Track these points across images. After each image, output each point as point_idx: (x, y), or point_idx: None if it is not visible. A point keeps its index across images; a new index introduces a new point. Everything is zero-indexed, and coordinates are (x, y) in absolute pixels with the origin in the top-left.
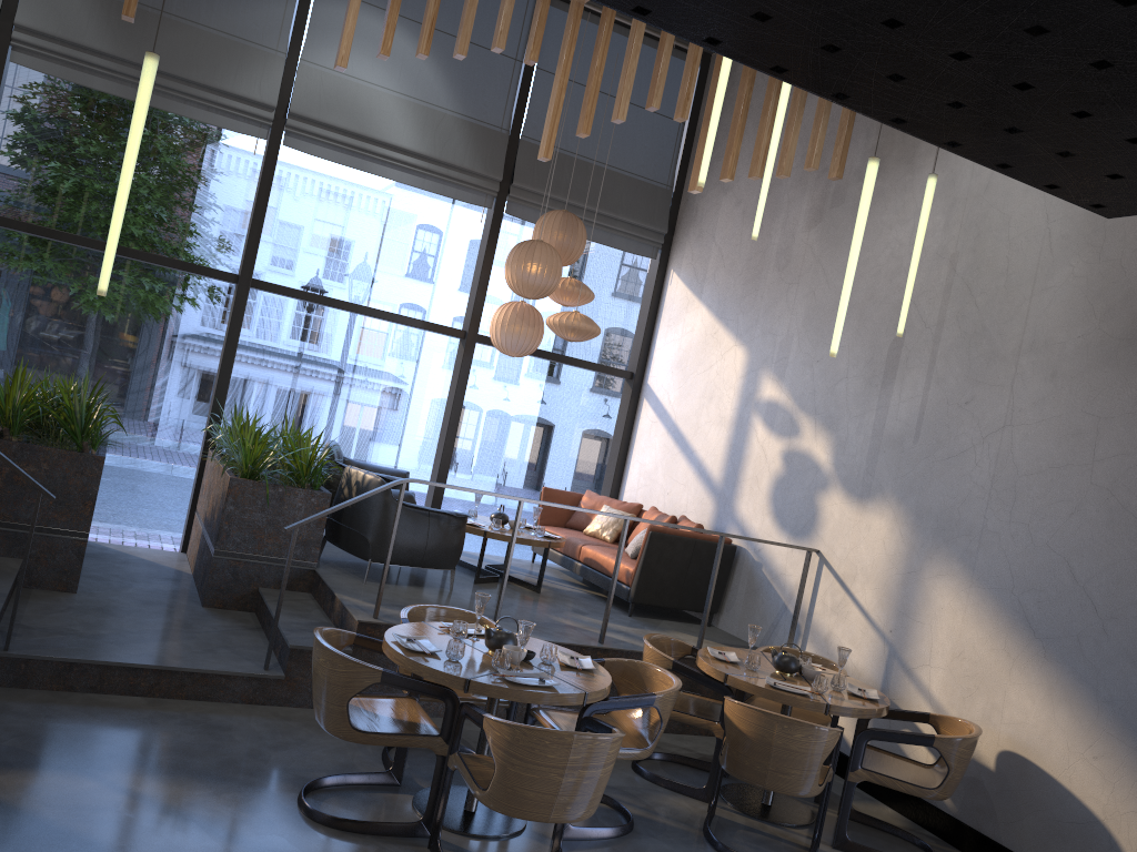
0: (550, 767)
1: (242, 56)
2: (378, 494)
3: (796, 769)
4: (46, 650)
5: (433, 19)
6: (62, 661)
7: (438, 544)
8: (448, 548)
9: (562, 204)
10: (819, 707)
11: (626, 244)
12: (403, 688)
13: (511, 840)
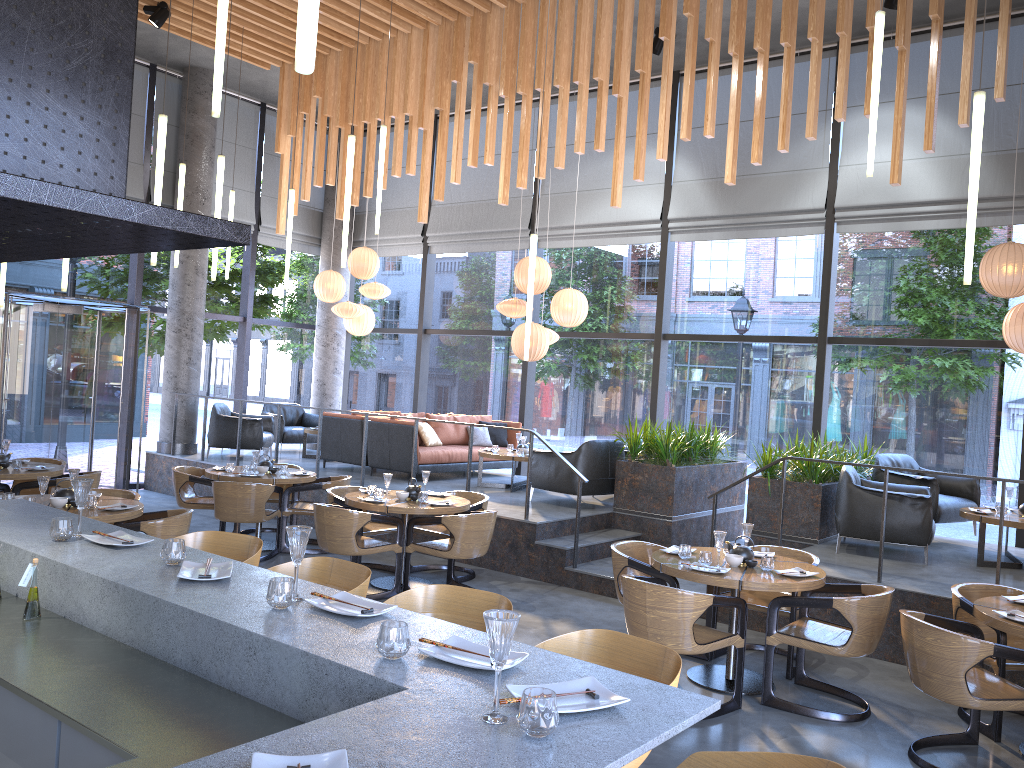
0: (638, 605)
1: (798, 182)
2: (842, 481)
3: (936, 673)
4: (593, 570)
5: (783, 123)
6: (596, 576)
7: (897, 521)
8: (909, 526)
9: None
10: None
11: None
12: (642, 571)
13: (725, 695)
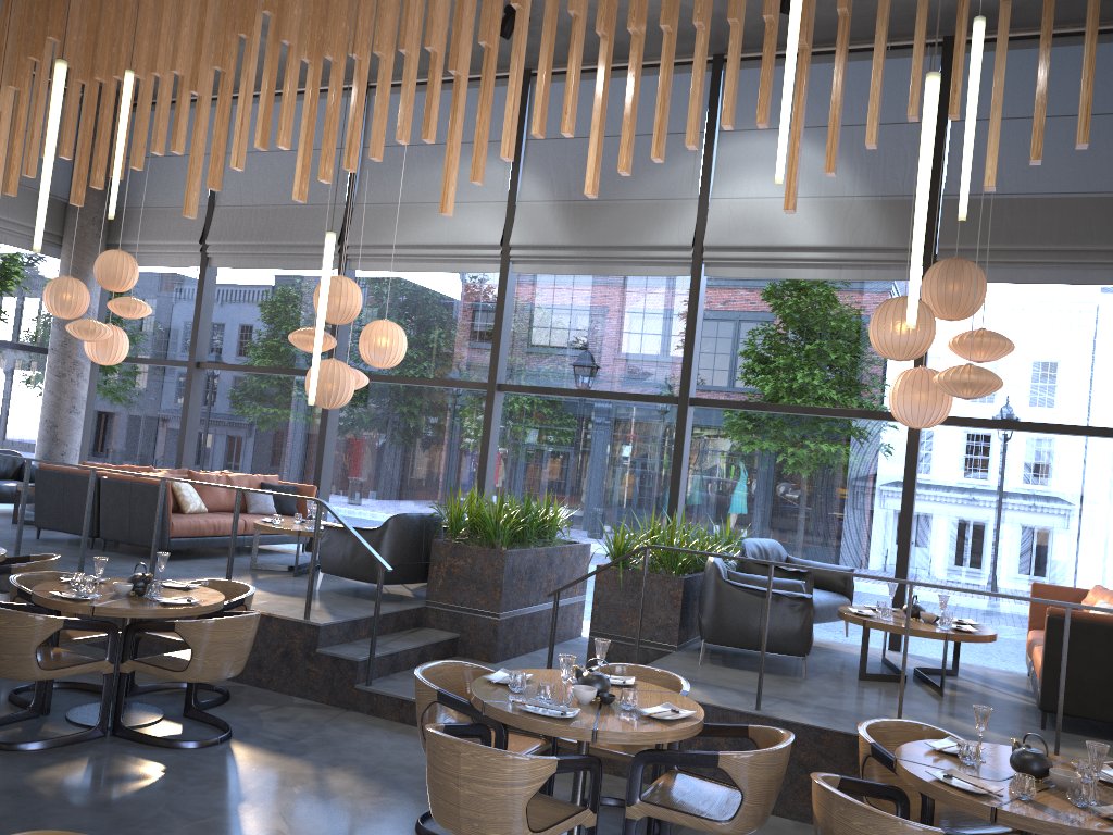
0: (448, 774)
1: (663, 212)
2: (709, 575)
3: None
4: (394, 689)
5: (659, 125)
6: (397, 698)
7: (773, 626)
8: (787, 632)
9: (1006, 253)
10: (981, 810)
11: (1110, 276)
12: (456, 709)
13: None
